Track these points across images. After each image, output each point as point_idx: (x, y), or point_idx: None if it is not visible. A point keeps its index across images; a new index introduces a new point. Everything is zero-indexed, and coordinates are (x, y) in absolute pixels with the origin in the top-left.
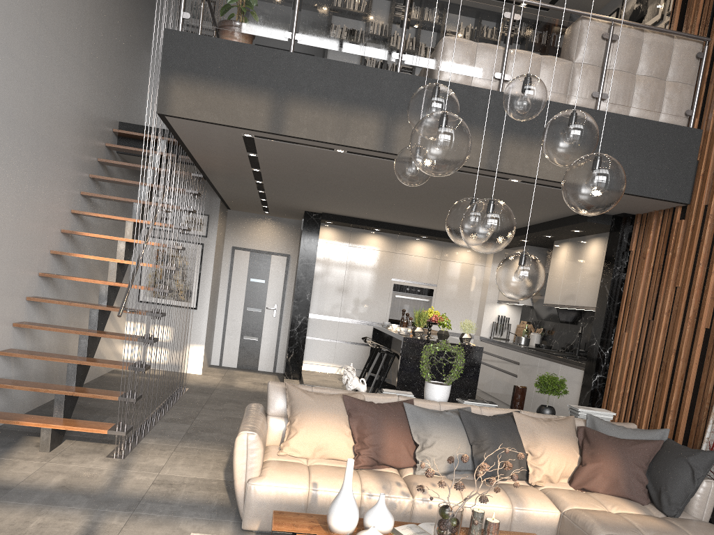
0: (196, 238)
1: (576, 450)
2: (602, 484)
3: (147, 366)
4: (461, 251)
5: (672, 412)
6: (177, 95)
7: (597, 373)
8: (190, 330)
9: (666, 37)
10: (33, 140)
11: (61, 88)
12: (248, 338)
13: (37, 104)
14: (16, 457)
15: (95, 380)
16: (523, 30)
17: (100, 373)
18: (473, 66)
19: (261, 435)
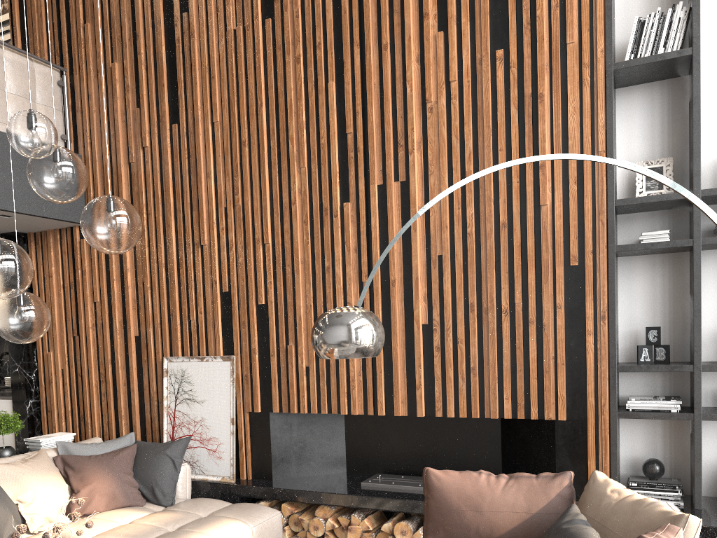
0: None
1: (64, 480)
2: (102, 503)
3: None
4: None
5: (124, 416)
6: None
7: (30, 398)
8: None
9: (26, 59)
10: None
11: None
12: None
13: None
14: None
15: None
16: None
17: None
18: None
19: None
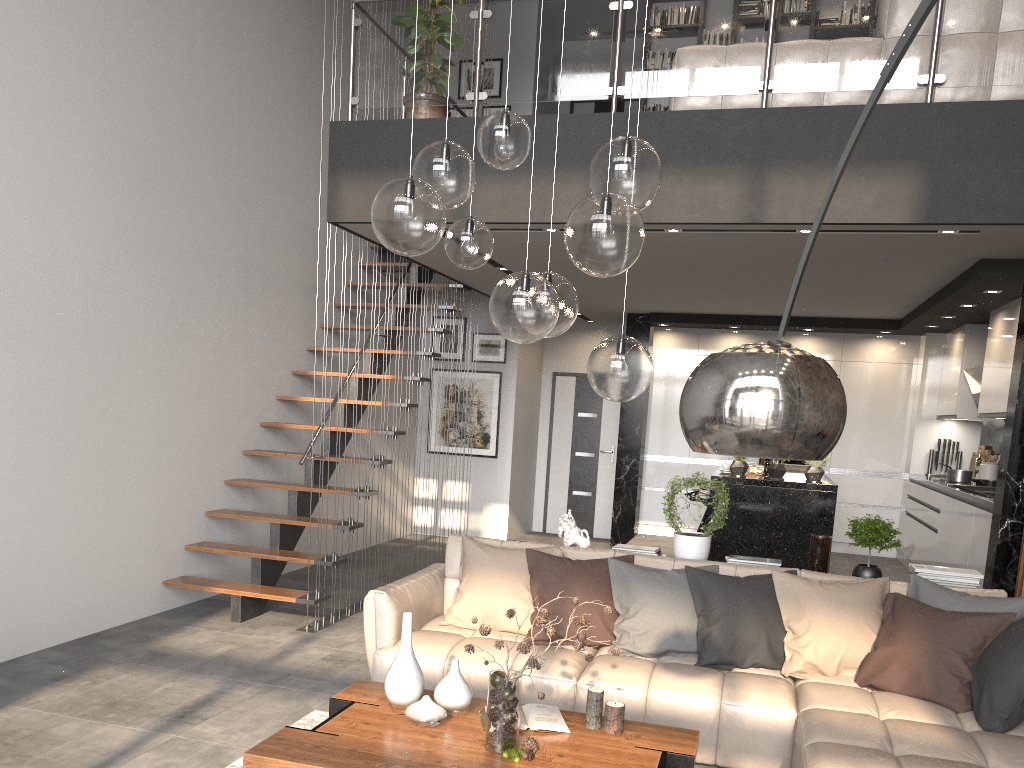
0: (493, 366)
1: (873, 628)
2: (898, 679)
3: (355, 524)
4: (874, 344)
5: None
6: (347, 197)
7: (1007, 516)
8: (490, 485)
9: None
10: (239, 273)
11: (278, 208)
12: (578, 493)
13: (242, 232)
14: (202, 626)
15: (363, 550)
16: (794, 11)
17: (374, 542)
18: (719, 81)
19: (400, 597)
